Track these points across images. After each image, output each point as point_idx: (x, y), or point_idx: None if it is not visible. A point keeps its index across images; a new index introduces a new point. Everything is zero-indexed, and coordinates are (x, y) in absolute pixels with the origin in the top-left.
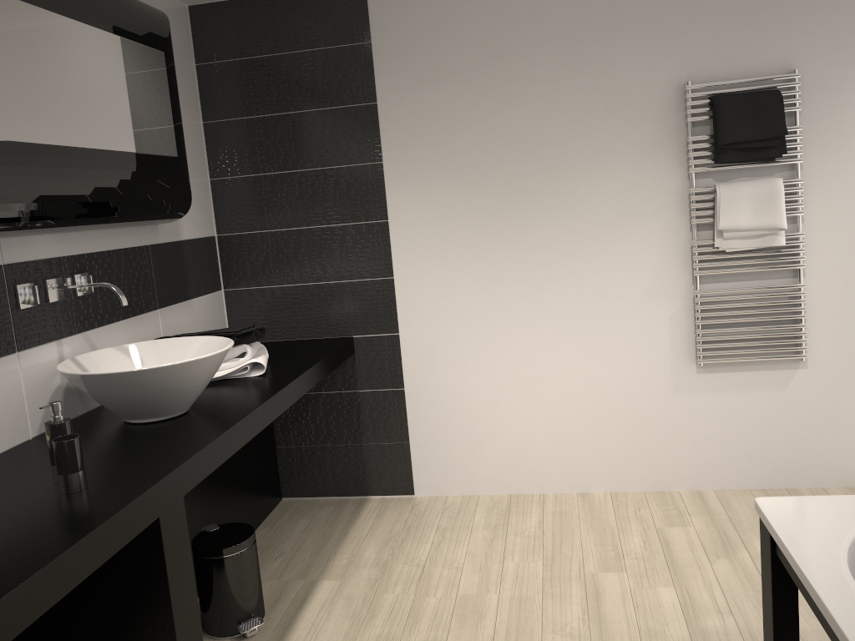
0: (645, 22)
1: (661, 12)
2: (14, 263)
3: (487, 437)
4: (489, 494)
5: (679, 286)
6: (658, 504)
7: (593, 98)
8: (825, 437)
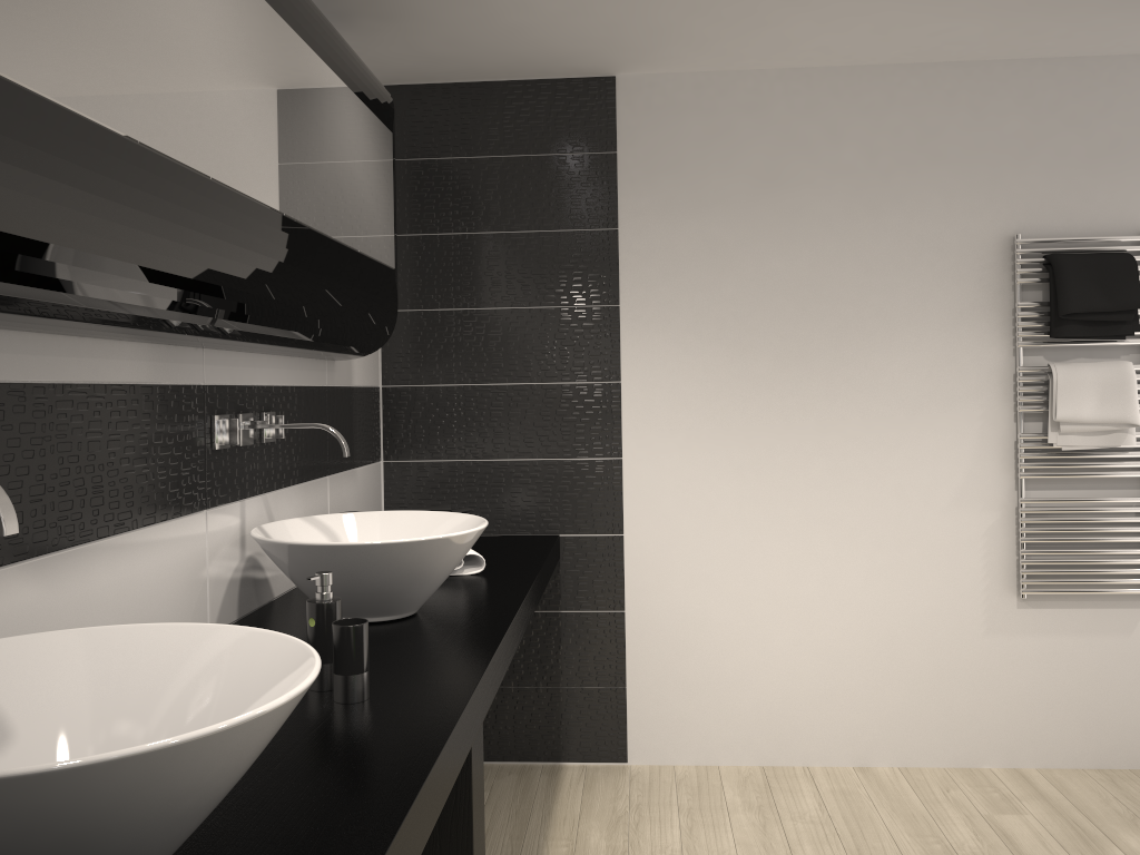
0: (966, 159)
1: (986, 149)
2: (213, 385)
3: (734, 684)
4: (732, 765)
5: (998, 492)
6: (970, 784)
7: (897, 245)
8: None
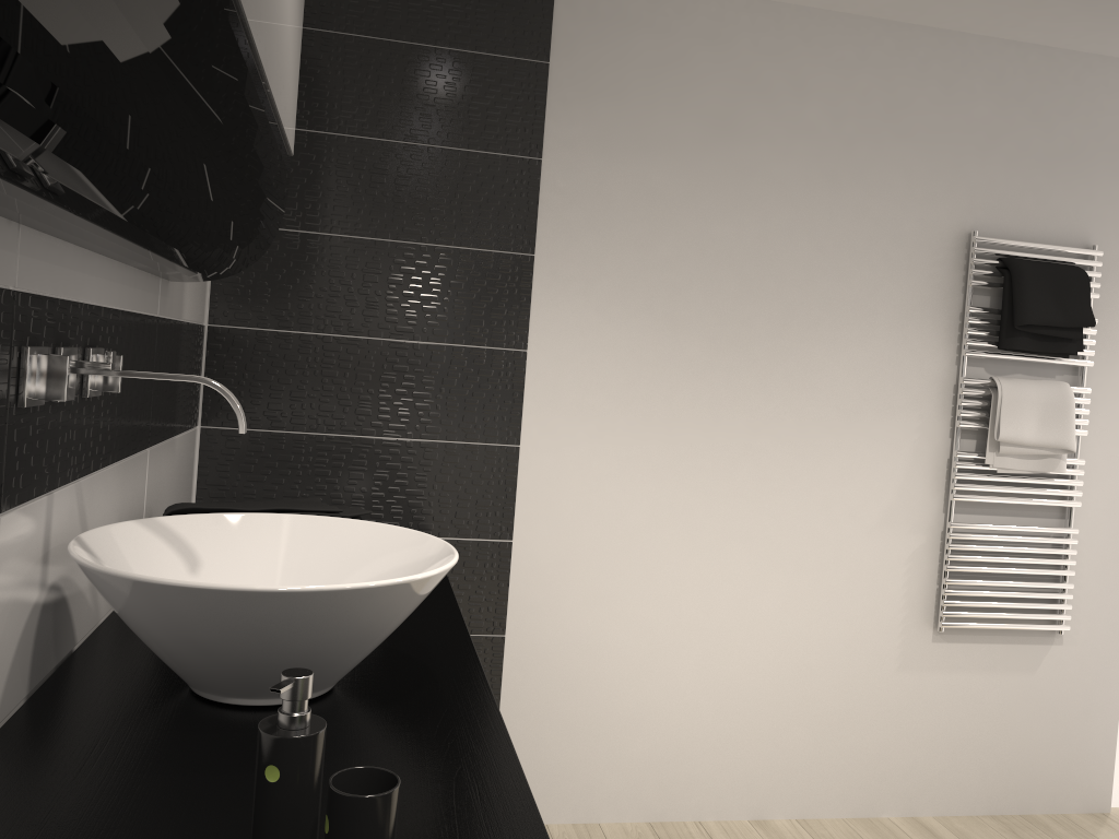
0: (932, 139)
1: (953, 131)
2: (27, 293)
3: (626, 725)
4: (615, 822)
5: (926, 513)
6: None
7: (853, 225)
8: (1071, 742)
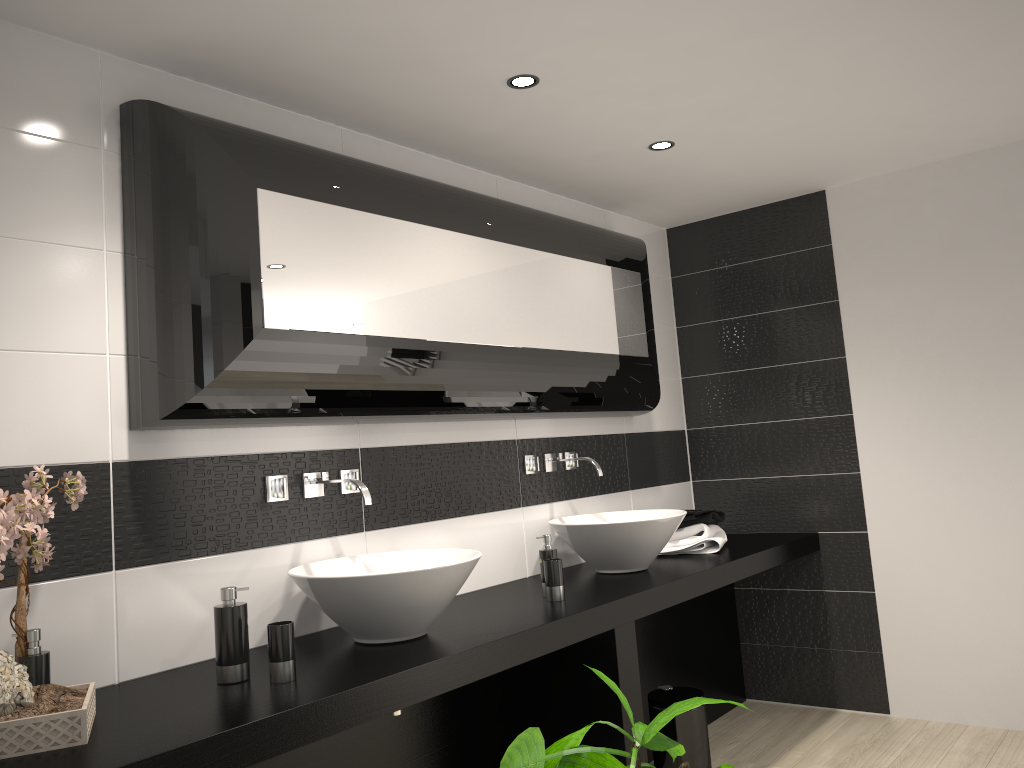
0: None
1: None
2: (523, 439)
3: (974, 656)
4: (981, 725)
5: None
6: None
7: None
8: None
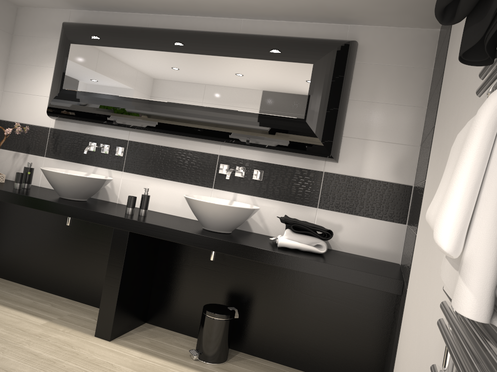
0: None
1: None
2: (224, 155)
3: None
4: None
5: None
6: None
7: None
8: None
